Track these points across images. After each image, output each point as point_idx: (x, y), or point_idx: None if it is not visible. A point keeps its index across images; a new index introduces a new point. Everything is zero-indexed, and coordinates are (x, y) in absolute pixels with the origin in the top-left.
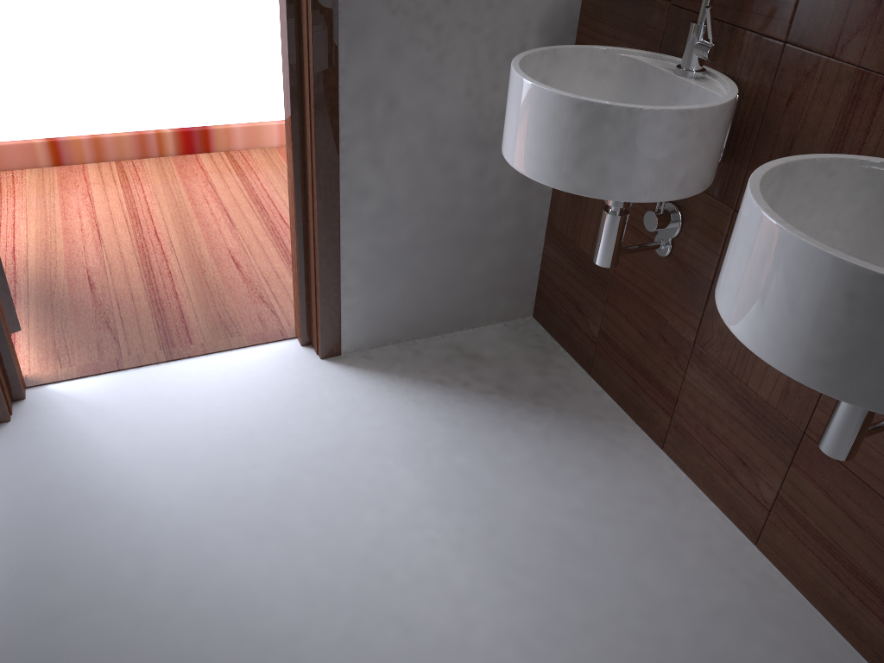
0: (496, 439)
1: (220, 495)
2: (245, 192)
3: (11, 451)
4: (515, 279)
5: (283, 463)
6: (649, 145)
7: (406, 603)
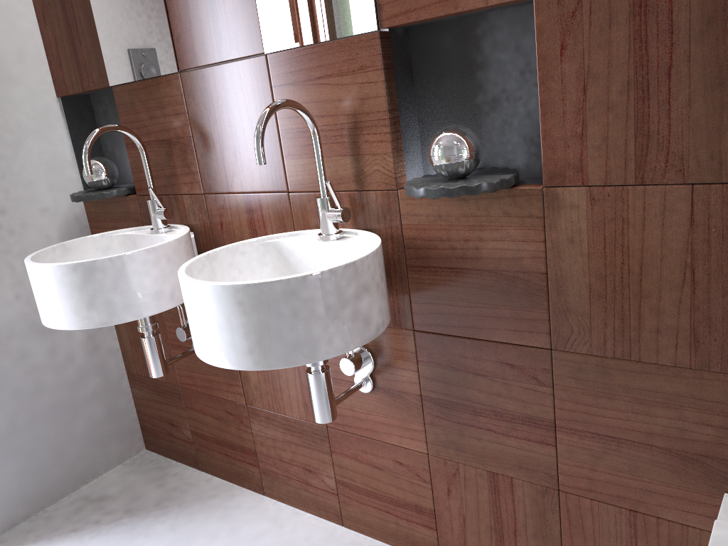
0: None
1: None
2: None
3: None
4: (118, 424)
5: None
6: (135, 277)
7: None
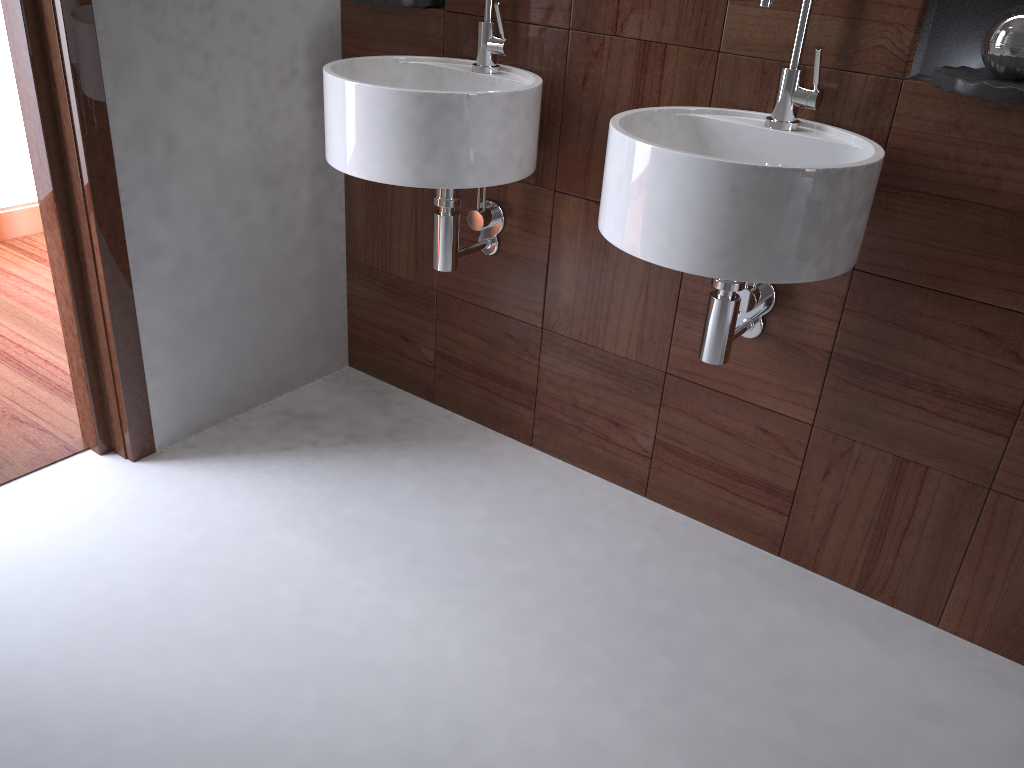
0: (374, 483)
1: (90, 629)
2: None
3: None
4: (326, 326)
5: (150, 574)
6: (490, 129)
7: (366, 652)
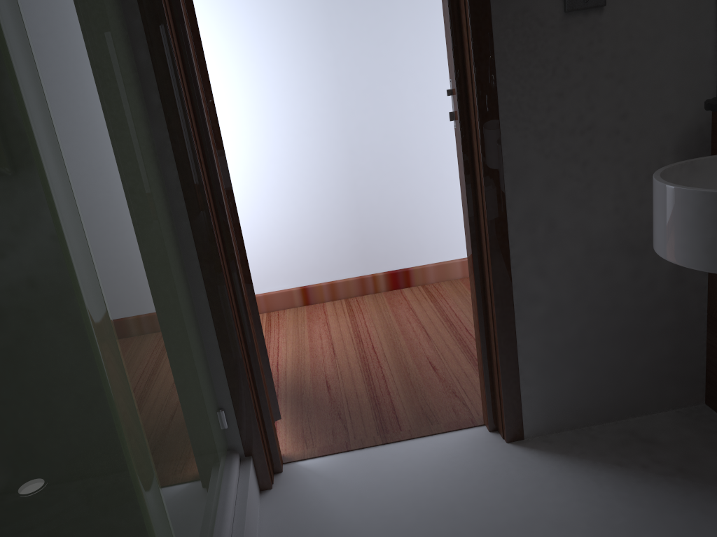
0: (683, 520)
1: None
2: (437, 313)
3: (272, 511)
4: (682, 368)
5: (479, 532)
6: None
7: None
